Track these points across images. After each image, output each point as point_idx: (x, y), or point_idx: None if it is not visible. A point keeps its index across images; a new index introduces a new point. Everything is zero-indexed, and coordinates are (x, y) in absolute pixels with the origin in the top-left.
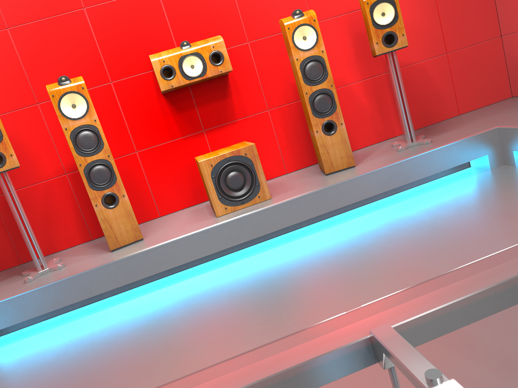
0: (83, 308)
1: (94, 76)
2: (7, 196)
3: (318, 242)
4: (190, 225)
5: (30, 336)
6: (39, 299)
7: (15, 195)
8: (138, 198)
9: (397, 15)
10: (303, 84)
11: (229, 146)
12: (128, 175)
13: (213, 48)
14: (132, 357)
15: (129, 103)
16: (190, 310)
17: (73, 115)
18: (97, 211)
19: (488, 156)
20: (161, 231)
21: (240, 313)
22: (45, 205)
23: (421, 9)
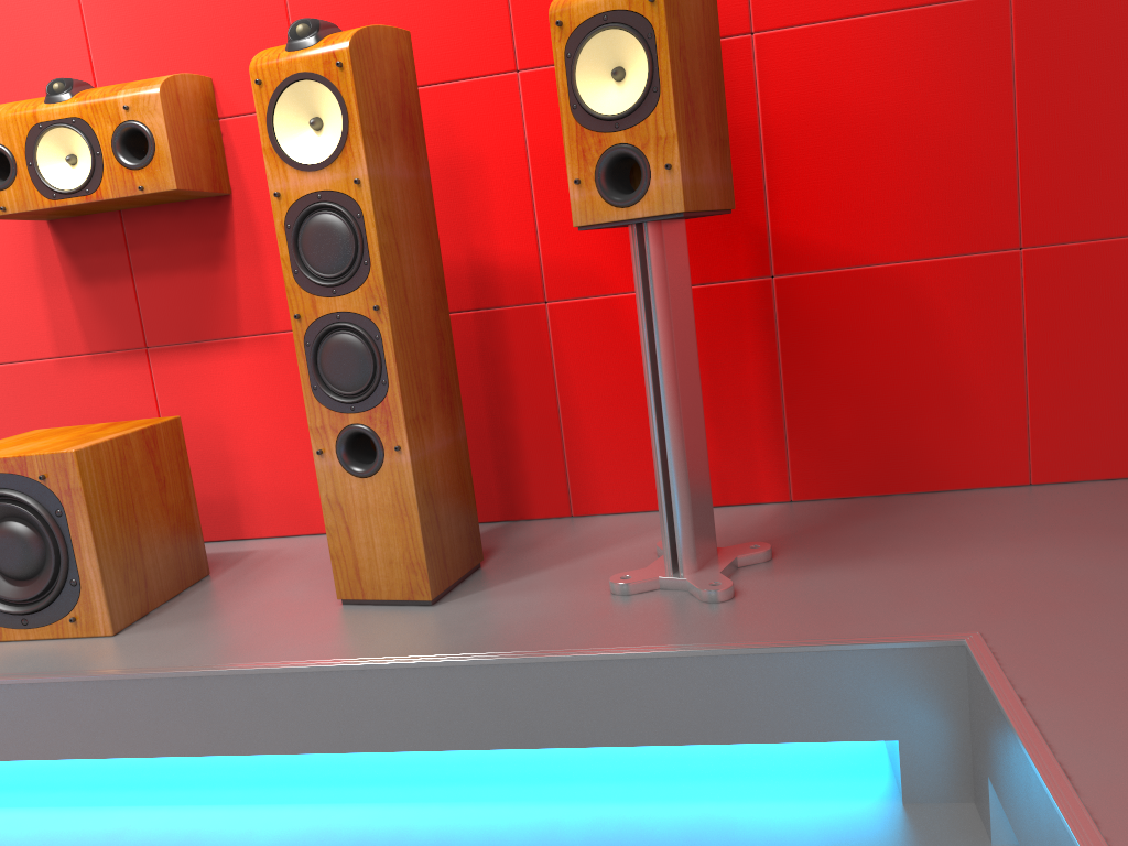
0: None
1: None
2: None
3: None
4: None
5: None
6: None
7: None
8: None
9: (658, 85)
10: (291, 284)
11: (121, 423)
12: None
13: (127, 112)
14: None
15: None
16: None
17: None
18: None
19: (901, 746)
20: None
21: None
22: None
23: (942, 69)
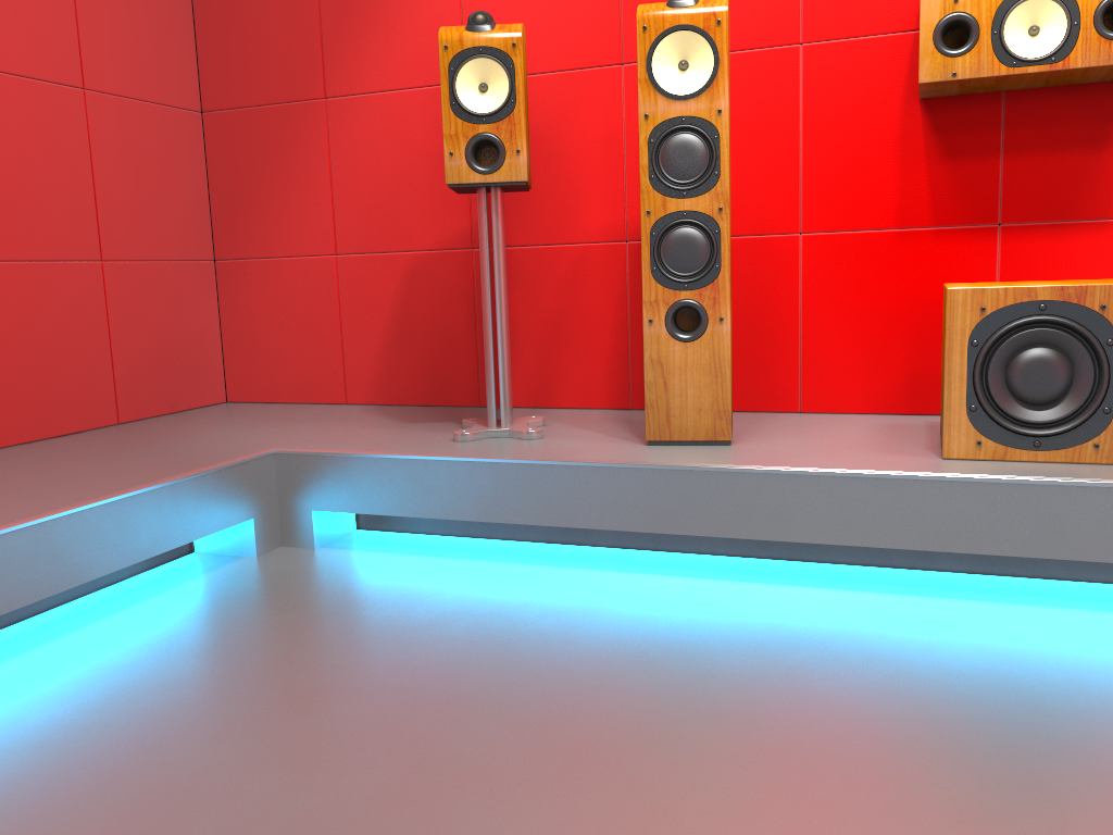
0: (543, 546)
1: (767, 21)
2: (482, 241)
3: None
4: (861, 453)
5: (418, 556)
6: (458, 484)
7: (499, 246)
8: (764, 350)
9: None
10: None
11: (1058, 280)
12: (760, 284)
13: None
14: (560, 713)
15: (825, 107)
16: (761, 670)
17: (672, 88)
18: (648, 338)
19: None
20: (782, 442)
21: (893, 752)
22: (563, 299)
23: None
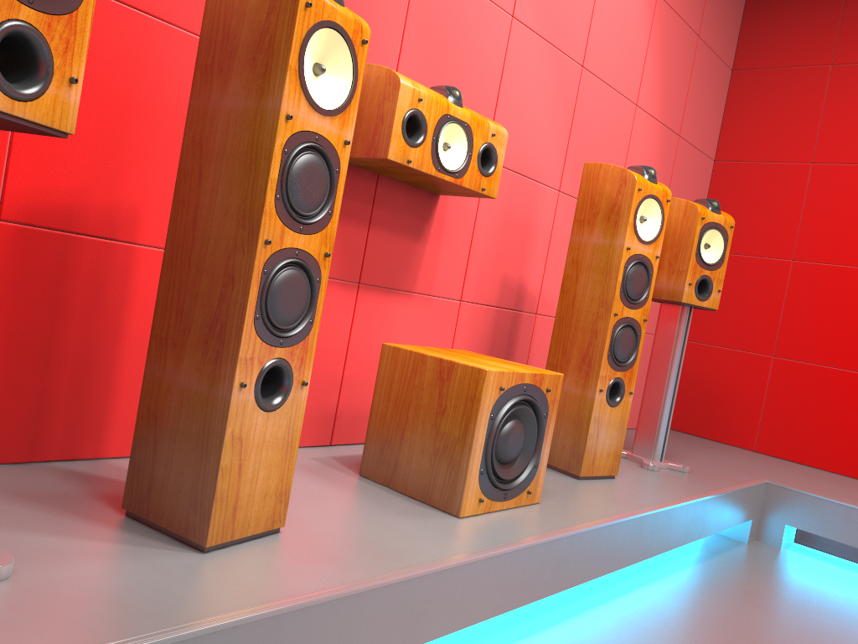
0: None
1: None
2: None
3: (655, 633)
4: (403, 522)
5: None
6: None
7: None
8: None
9: (724, 259)
10: (617, 296)
11: (449, 350)
12: None
13: (492, 137)
14: None
15: None
16: None
17: (313, 94)
18: (235, 407)
19: (752, 521)
20: (306, 515)
21: None
22: None
23: None
